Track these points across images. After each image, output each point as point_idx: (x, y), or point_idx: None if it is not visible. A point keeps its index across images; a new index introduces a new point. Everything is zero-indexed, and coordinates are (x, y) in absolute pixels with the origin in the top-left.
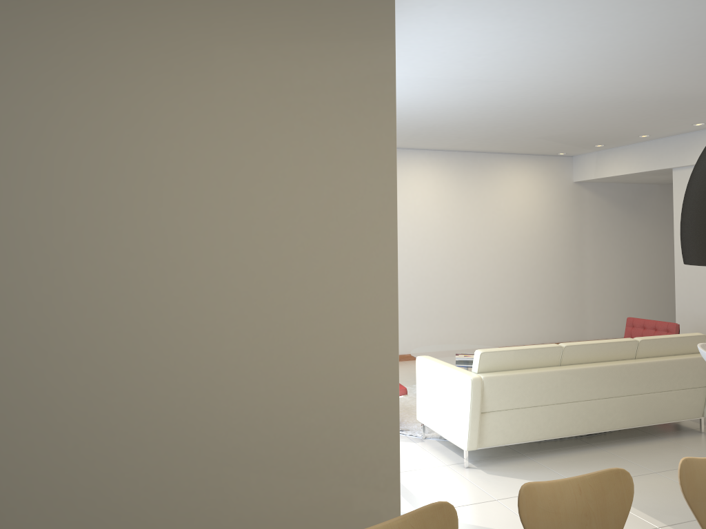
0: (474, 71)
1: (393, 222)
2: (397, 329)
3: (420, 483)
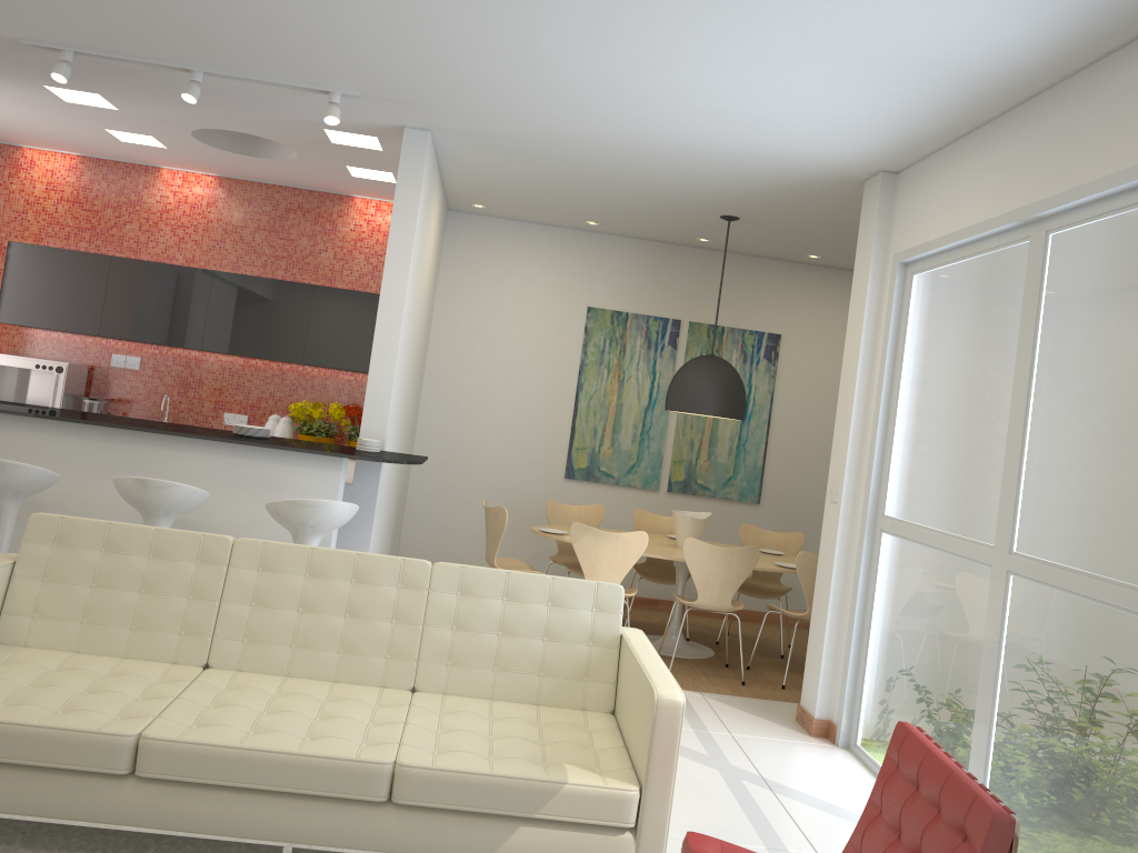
0: (667, 12)
1: (840, 403)
2: (828, 485)
3: (717, 817)
